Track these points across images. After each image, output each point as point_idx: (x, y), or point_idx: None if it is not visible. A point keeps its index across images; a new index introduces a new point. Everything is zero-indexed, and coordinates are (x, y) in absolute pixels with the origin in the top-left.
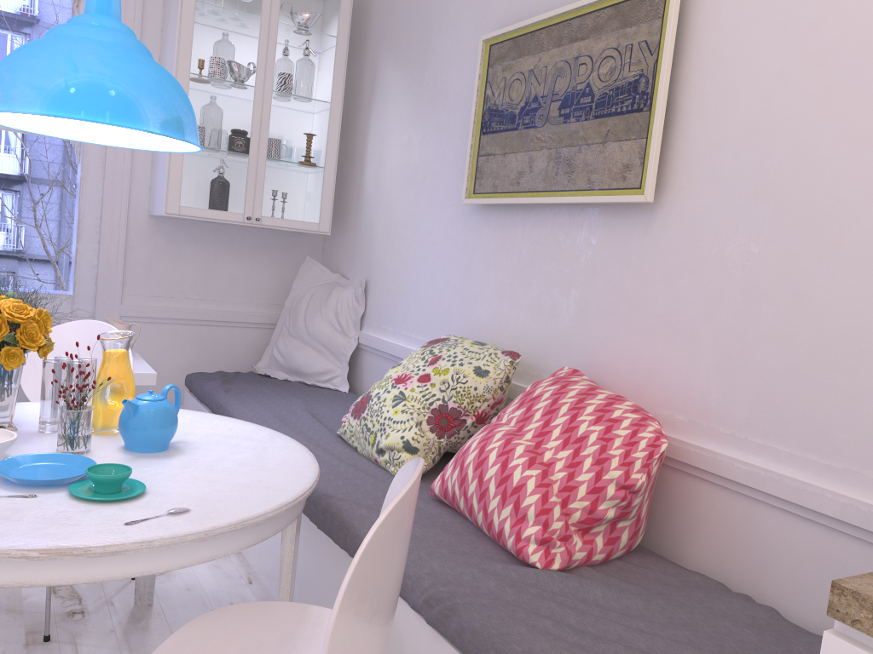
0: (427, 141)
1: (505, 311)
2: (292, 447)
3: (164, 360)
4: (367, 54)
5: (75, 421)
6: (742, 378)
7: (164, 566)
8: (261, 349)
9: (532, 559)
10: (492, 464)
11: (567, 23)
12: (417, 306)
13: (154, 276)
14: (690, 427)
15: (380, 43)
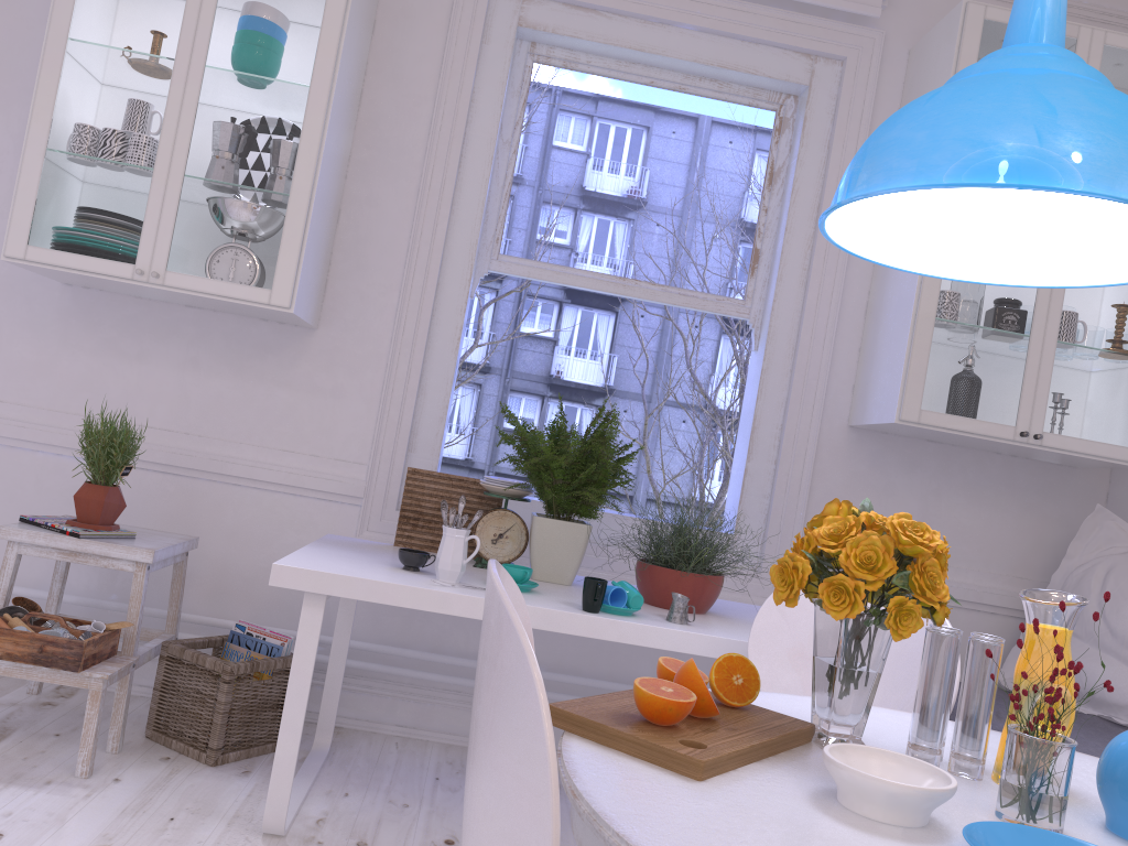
0: None
1: None
2: None
3: None
4: None
5: (1052, 764)
6: None
7: None
8: None
9: None
10: None
11: None
12: None
13: None
14: None
15: None
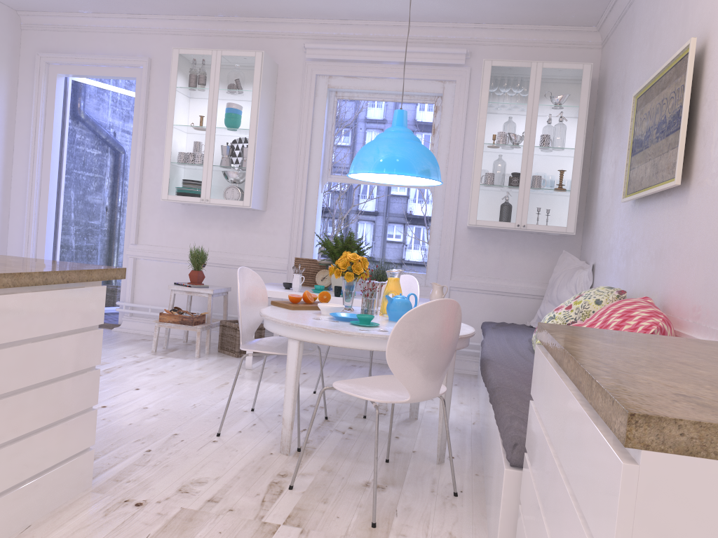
0: (619, 165)
1: (639, 269)
2: (467, 329)
3: (474, 315)
4: (603, 114)
5: (366, 303)
6: (710, 289)
7: (369, 347)
8: (536, 312)
9: None
10: None
11: (658, 80)
12: (610, 275)
13: (469, 263)
14: (691, 326)
15: (608, 105)
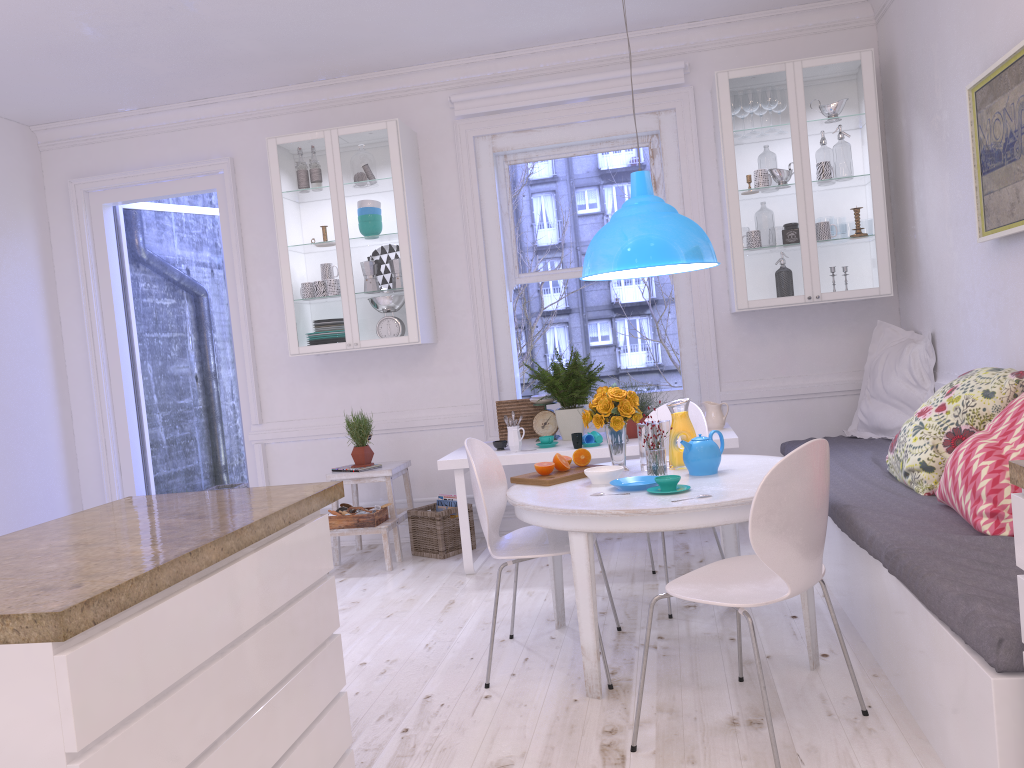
0: (953, 189)
1: None
2: None
3: (763, 435)
4: (900, 117)
5: (654, 457)
6: None
7: (694, 524)
8: (851, 415)
9: (983, 528)
10: (959, 462)
11: (1017, 62)
12: (970, 347)
13: (743, 363)
14: None
15: (908, 104)
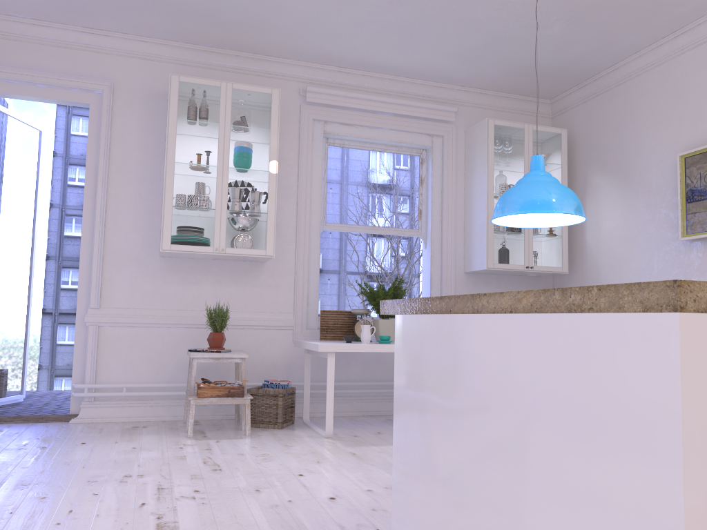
0: (638, 212)
1: None
2: None
3: None
4: (575, 171)
5: None
6: None
7: None
8: None
9: None
10: None
11: None
12: None
13: None
14: None
15: (587, 164)
